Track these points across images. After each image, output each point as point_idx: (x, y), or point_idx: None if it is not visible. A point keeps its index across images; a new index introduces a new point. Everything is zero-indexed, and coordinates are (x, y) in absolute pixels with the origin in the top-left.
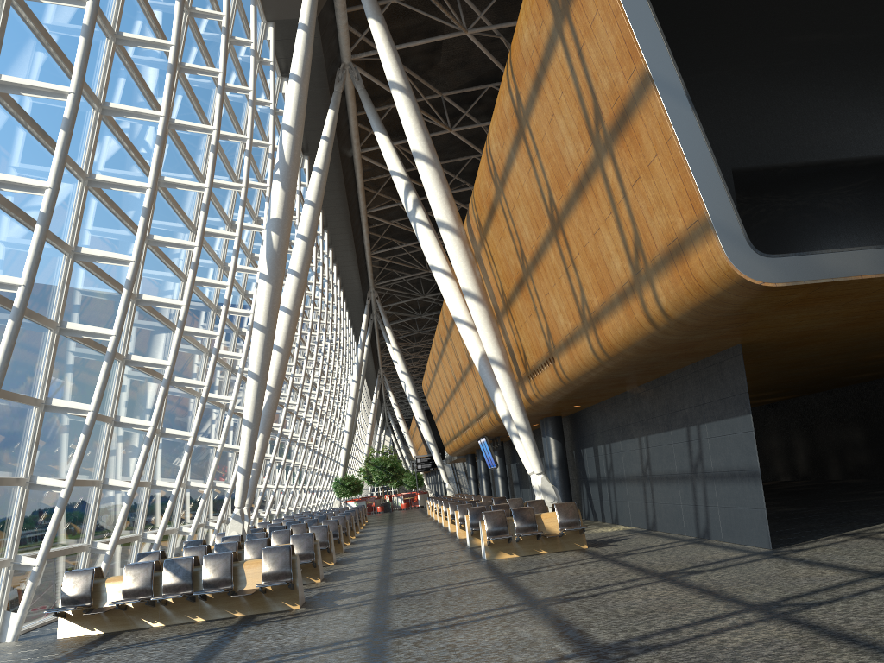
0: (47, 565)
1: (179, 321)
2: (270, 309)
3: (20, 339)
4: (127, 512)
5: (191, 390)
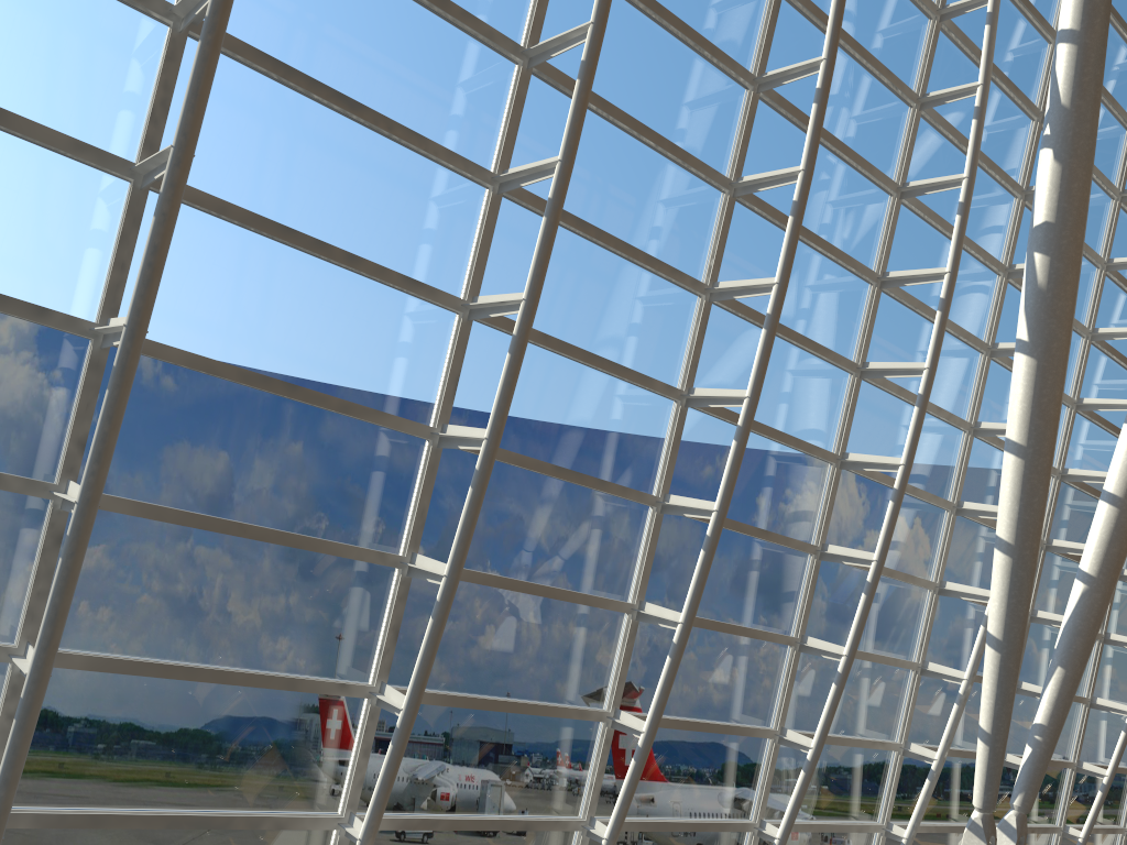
0: (465, 842)
1: (737, 427)
2: (1034, 409)
3: (335, 451)
4: (635, 776)
5: (899, 575)
